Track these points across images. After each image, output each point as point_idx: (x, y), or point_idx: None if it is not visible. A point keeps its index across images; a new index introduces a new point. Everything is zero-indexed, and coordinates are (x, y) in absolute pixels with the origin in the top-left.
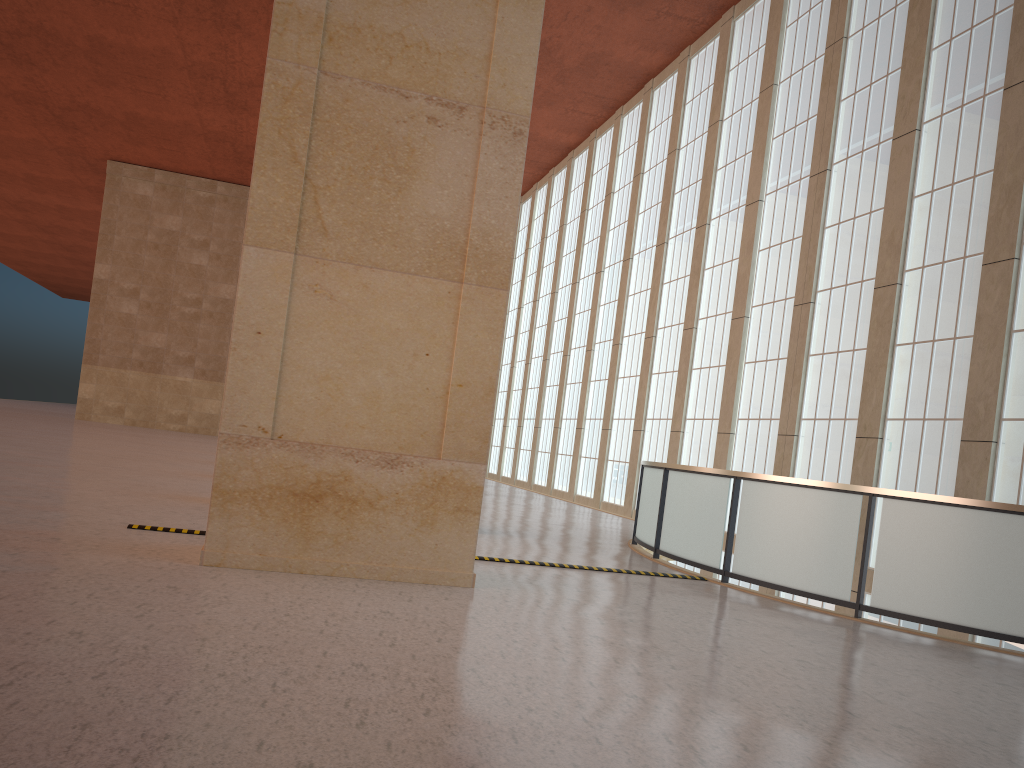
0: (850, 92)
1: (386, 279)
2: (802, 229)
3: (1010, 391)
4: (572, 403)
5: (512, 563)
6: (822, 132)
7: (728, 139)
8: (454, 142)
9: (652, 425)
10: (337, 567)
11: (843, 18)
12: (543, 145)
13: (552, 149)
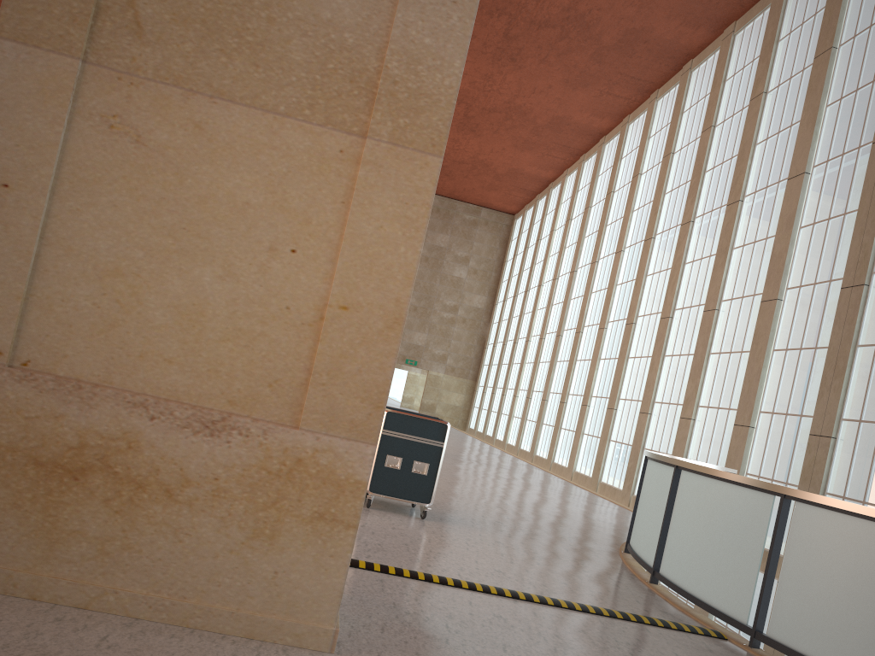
0: None
1: (235, 119)
2: (858, 202)
3: None
4: (580, 379)
5: (443, 585)
6: None
7: (772, 111)
8: None
9: (660, 409)
10: (97, 595)
11: None
12: (576, 130)
13: (584, 134)
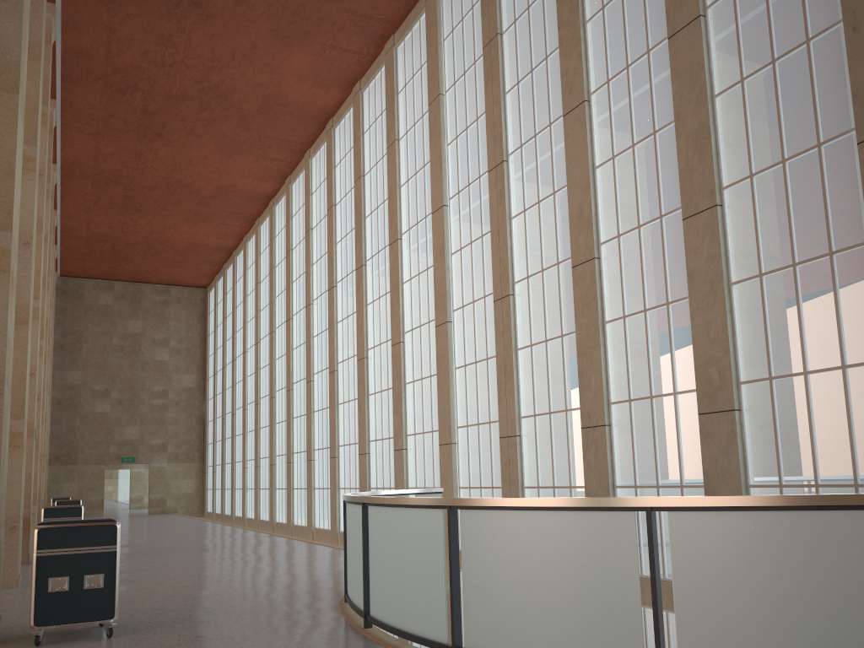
0: (513, 83)
1: None
2: (489, 224)
3: (743, 350)
4: (300, 436)
5: None
6: (493, 126)
7: (407, 155)
8: None
9: (376, 446)
10: None
11: (495, 16)
12: (243, 196)
13: (253, 199)
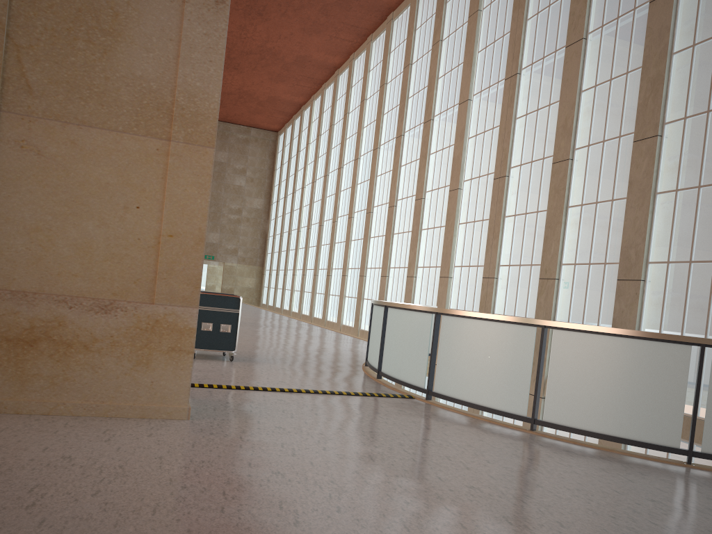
0: (534, 12)
1: (94, 136)
2: (499, 120)
3: (654, 240)
4: (339, 257)
5: (247, 390)
6: (514, 44)
7: (446, 54)
8: (158, 8)
9: (394, 272)
10: (54, 406)
11: None
12: (316, 65)
13: (323, 68)
